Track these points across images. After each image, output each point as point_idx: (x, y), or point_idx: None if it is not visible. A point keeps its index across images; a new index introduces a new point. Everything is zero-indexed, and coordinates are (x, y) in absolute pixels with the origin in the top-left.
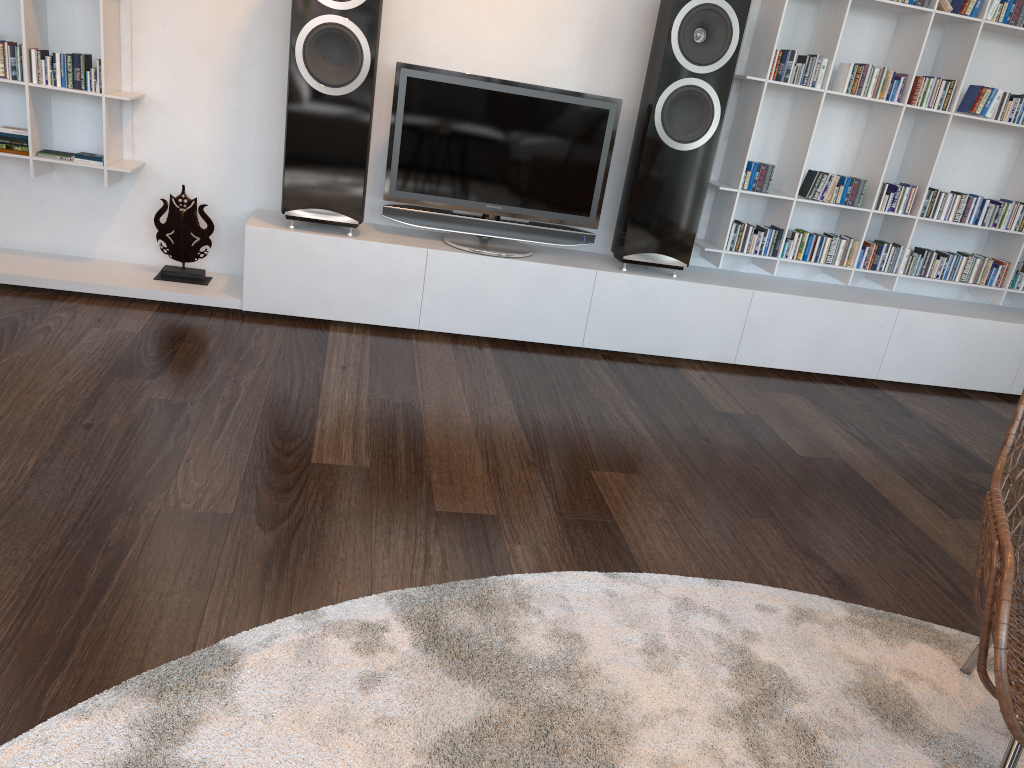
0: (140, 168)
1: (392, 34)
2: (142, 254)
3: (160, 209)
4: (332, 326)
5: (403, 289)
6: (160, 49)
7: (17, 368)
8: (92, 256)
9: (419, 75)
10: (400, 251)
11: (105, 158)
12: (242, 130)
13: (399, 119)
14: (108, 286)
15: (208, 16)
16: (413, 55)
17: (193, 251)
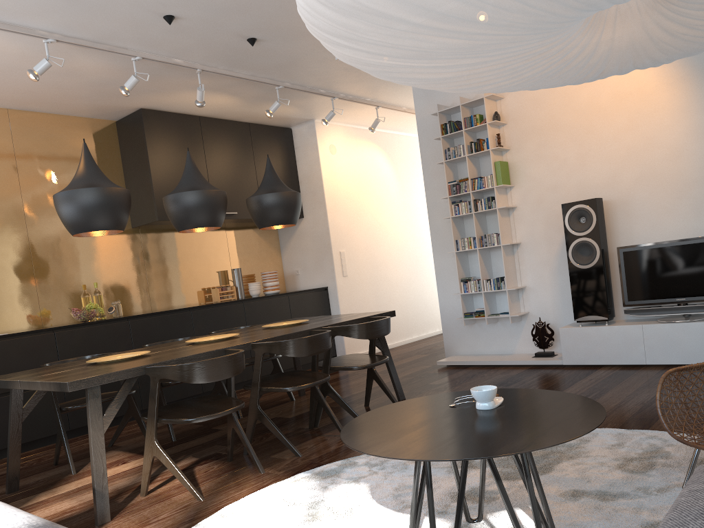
0: (527, 314)
1: (620, 235)
2: (531, 349)
3: (532, 328)
4: (603, 367)
5: (633, 345)
6: (529, 268)
7: (464, 385)
8: (513, 352)
9: (628, 249)
10: (628, 327)
11: (509, 312)
12: (563, 290)
13: (622, 270)
14: (511, 361)
15: (545, 251)
16: (631, 241)
17: (546, 343)
